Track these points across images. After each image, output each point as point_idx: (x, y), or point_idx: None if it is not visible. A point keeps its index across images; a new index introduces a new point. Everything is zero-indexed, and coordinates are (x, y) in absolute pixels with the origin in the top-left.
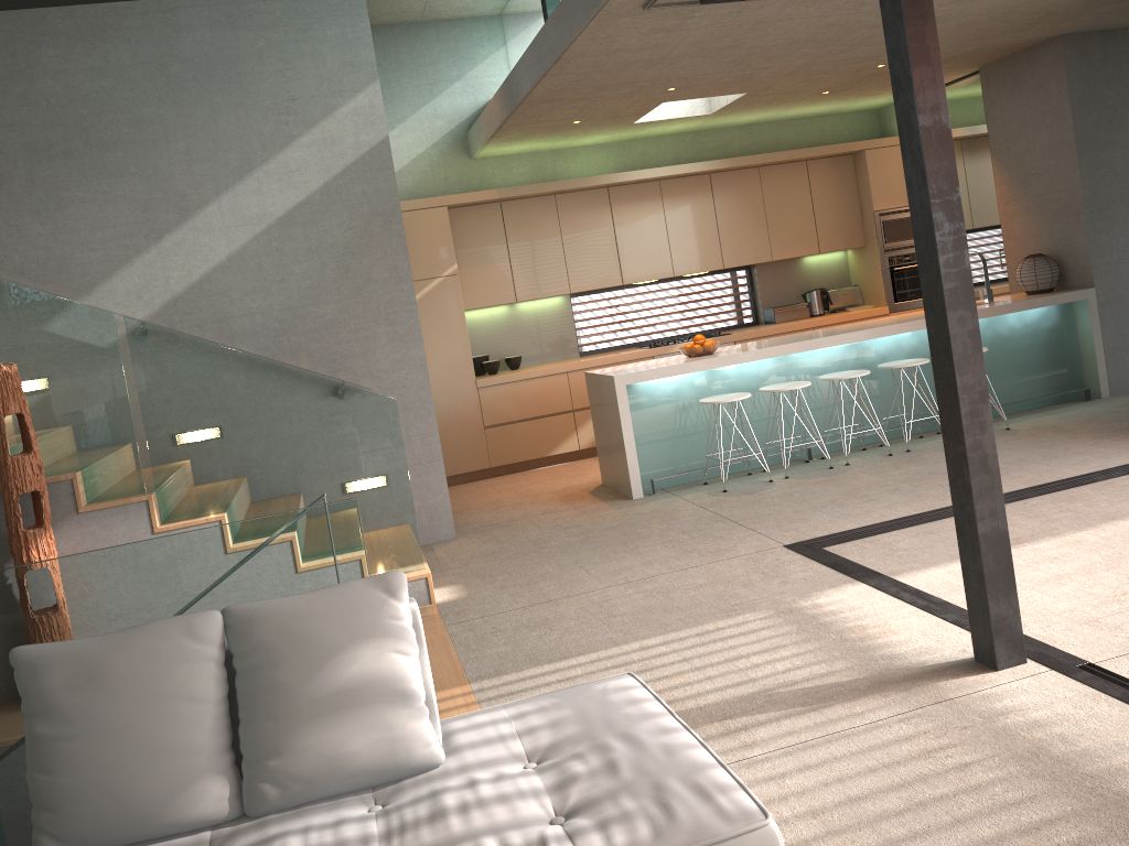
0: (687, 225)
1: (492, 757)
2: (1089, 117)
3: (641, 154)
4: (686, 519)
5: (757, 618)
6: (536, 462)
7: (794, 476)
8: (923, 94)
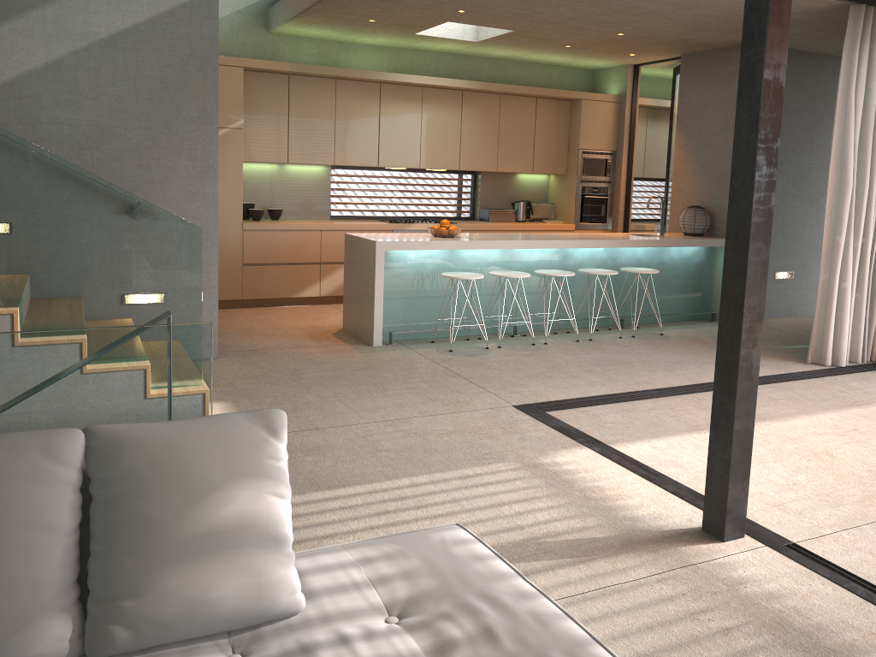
0: (437, 128)
1: (352, 607)
2: None
3: (409, 62)
4: (423, 370)
5: (508, 469)
6: (281, 300)
7: (505, 347)
8: (771, 51)
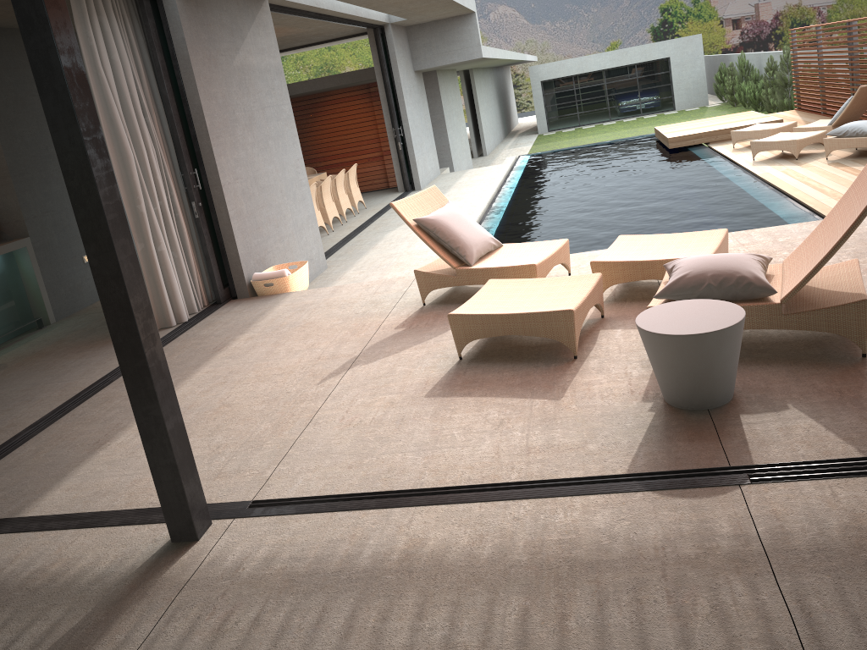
0: None
1: None
2: (0, 97)
3: None
4: None
5: None
6: None
7: None
8: (60, 35)
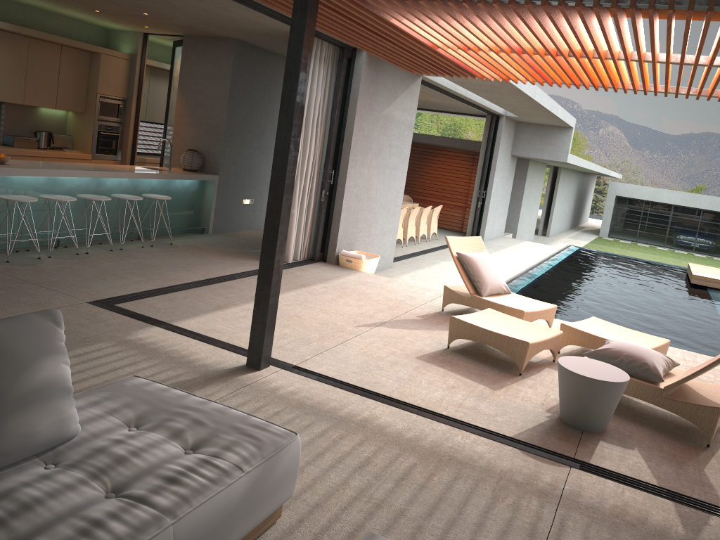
0: None
1: (106, 427)
2: (237, 86)
3: None
4: None
5: (108, 346)
6: None
7: (54, 257)
8: (301, 86)
